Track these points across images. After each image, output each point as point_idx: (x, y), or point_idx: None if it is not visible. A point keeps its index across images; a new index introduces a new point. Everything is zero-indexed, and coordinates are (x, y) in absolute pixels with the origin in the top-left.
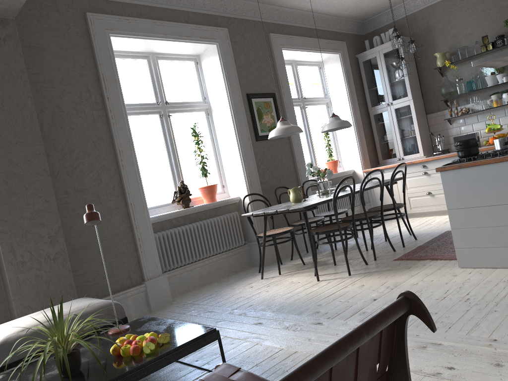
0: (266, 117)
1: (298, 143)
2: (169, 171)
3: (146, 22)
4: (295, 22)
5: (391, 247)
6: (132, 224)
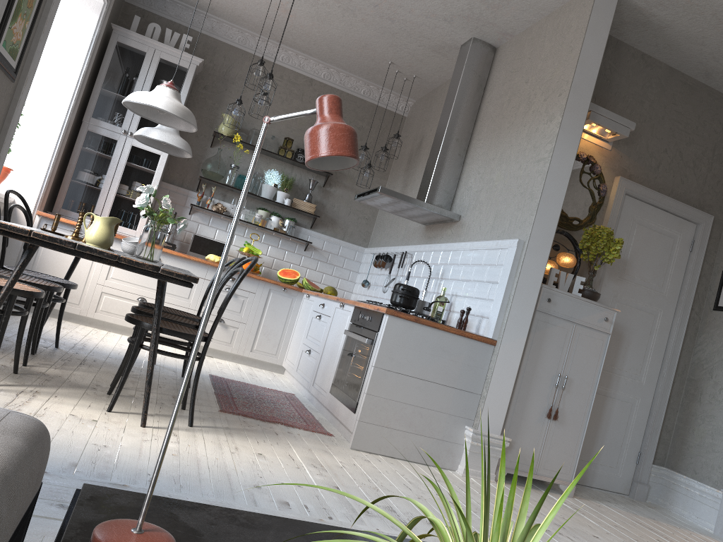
0: (20, 22)
1: (21, 108)
2: None
3: None
4: None
5: None
6: None
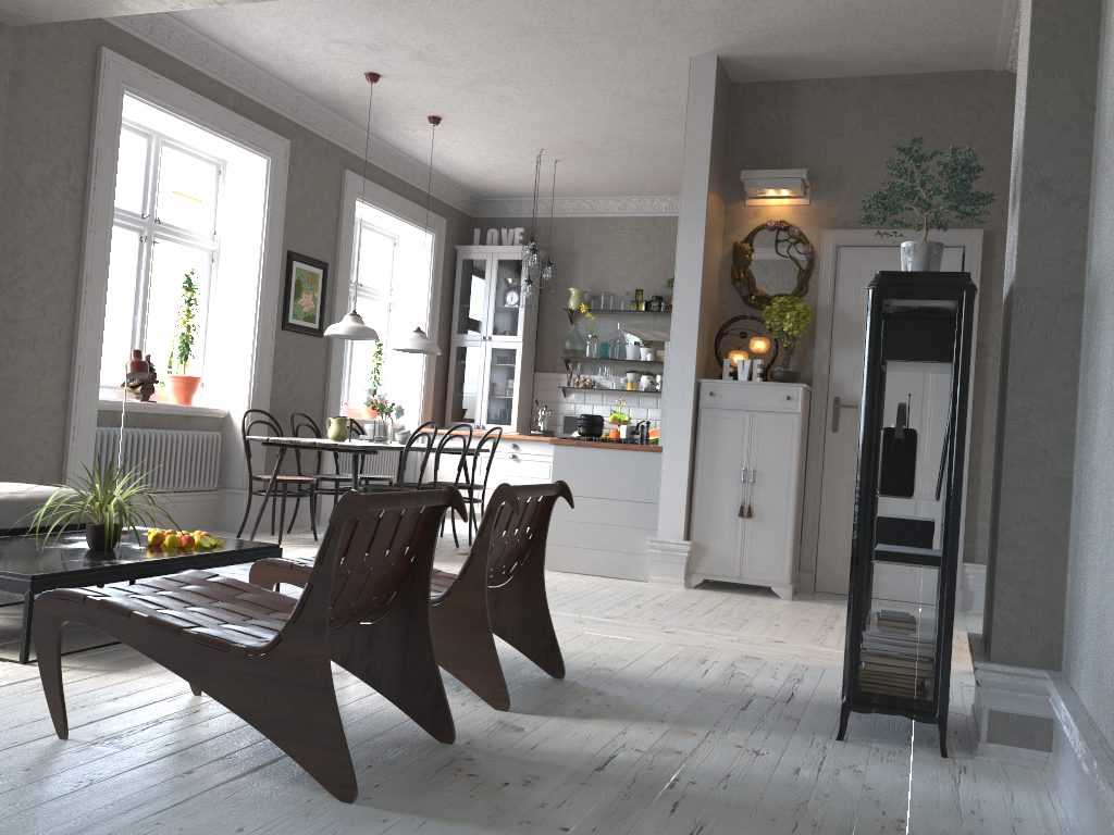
0: (306, 296)
1: (341, 353)
2: (127, 332)
3: (181, 90)
4: (385, 164)
5: (455, 541)
6: (70, 399)
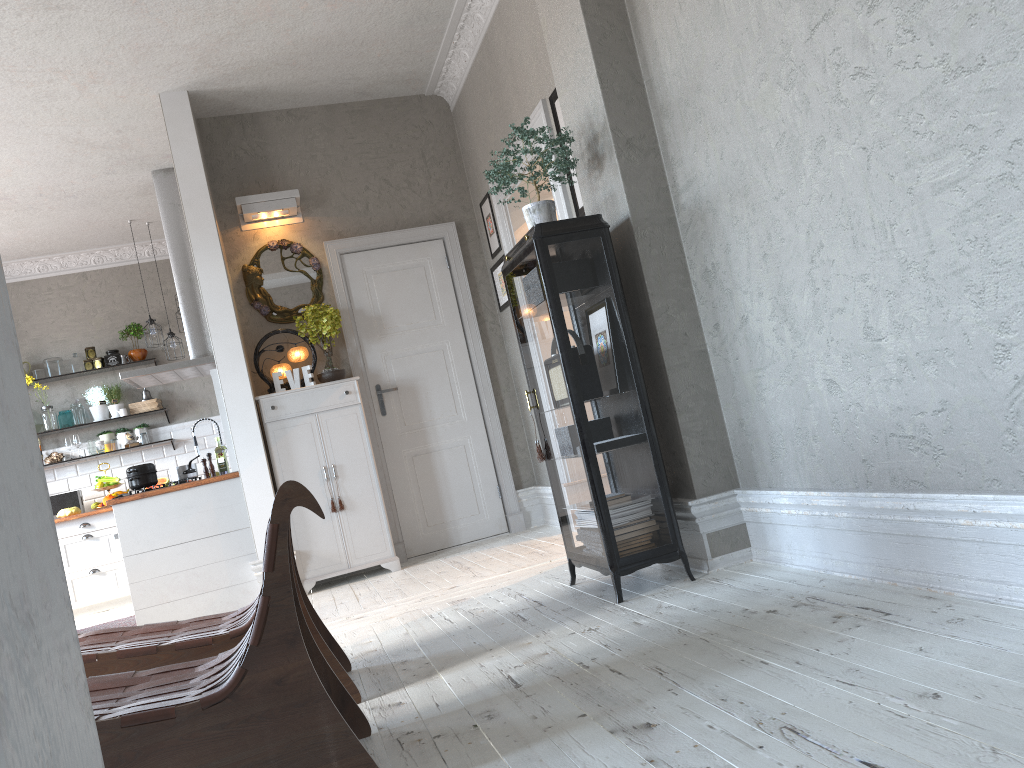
0: None
1: None
2: None
3: None
4: None
5: None
6: None
